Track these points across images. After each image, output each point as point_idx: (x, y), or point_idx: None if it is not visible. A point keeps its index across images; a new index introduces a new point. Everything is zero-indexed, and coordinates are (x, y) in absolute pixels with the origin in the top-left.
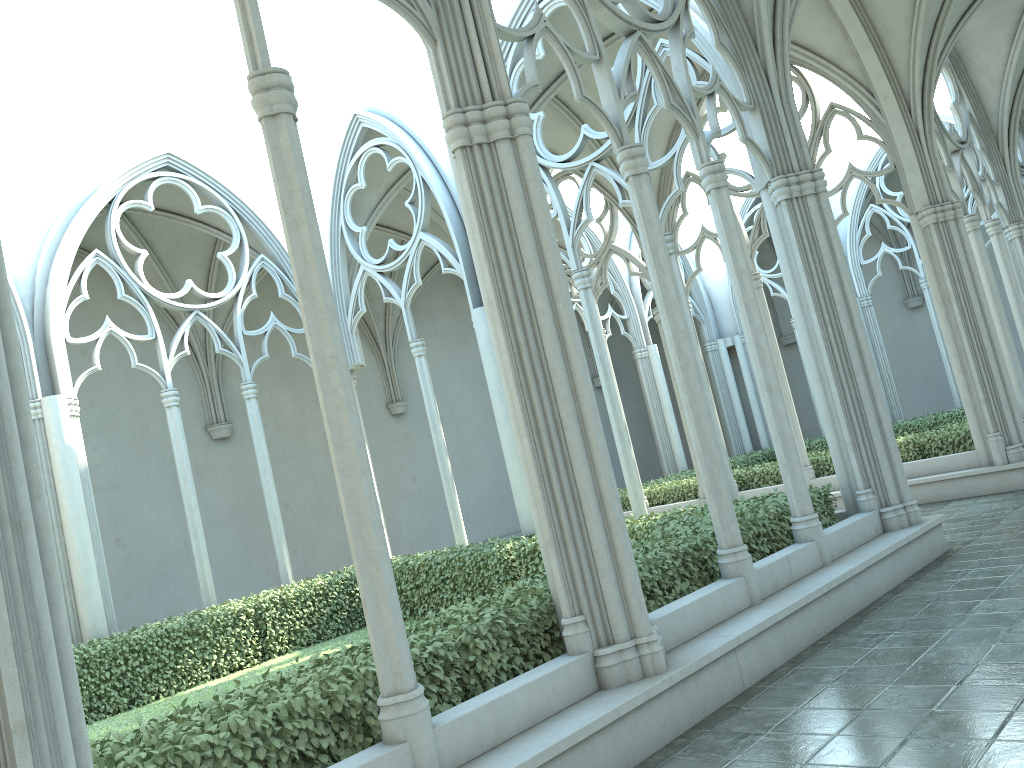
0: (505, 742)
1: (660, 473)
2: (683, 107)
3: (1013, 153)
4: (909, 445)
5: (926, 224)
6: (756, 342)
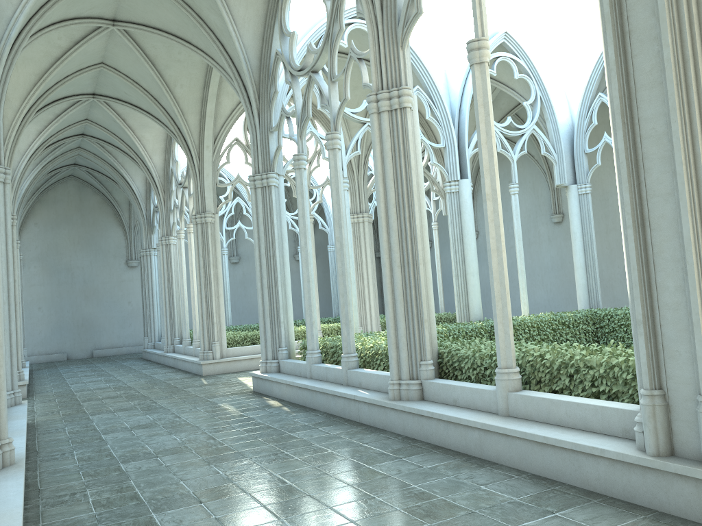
0: None
1: None
2: None
3: (16, 197)
4: None
5: None
6: None
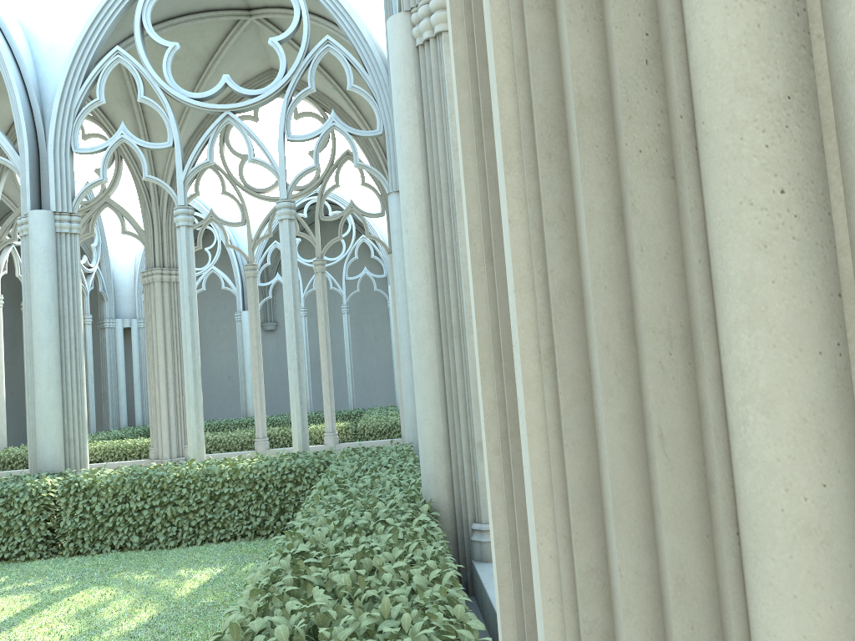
0: None
1: None
2: None
3: None
4: (349, 429)
5: None
6: None
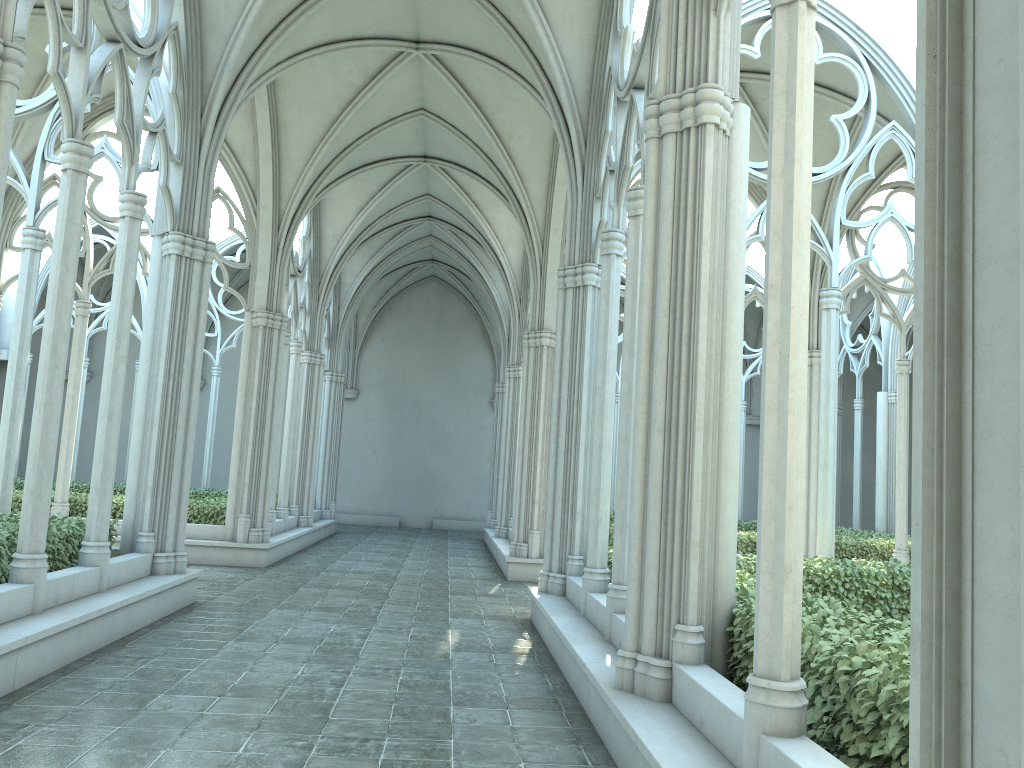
0: None
1: None
2: (131, 131)
3: (327, 296)
4: None
5: (257, 324)
6: (115, 369)
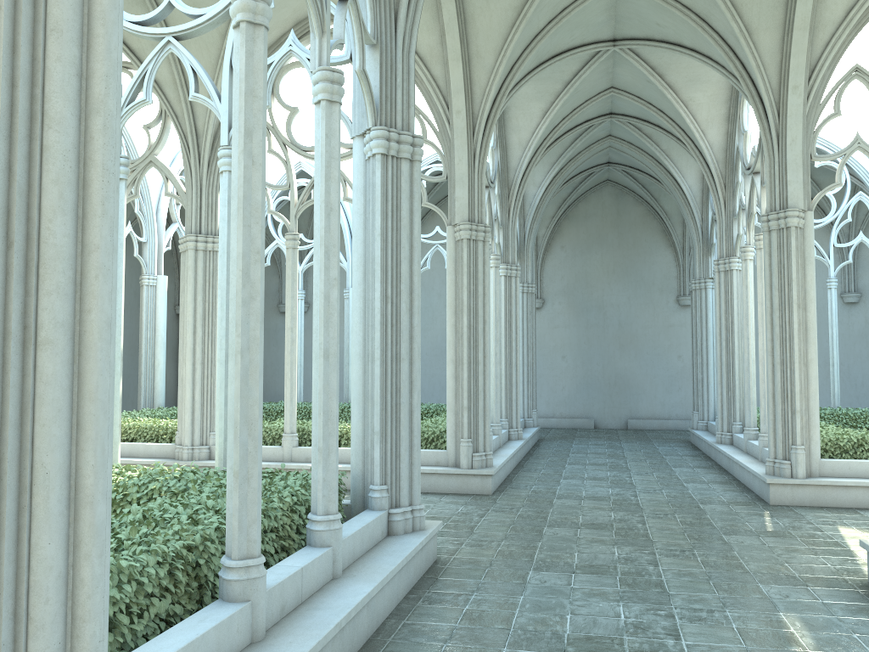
0: None
1: (132, 402)
2: None
3: (517, 207)
4: None
5: (461, 237)
6: (326, 296)
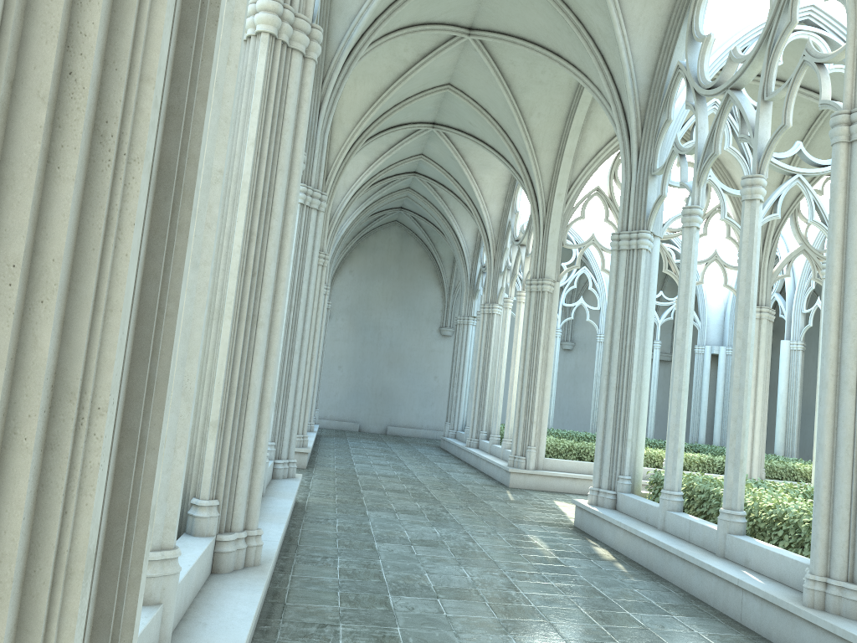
0: (186, 615)
1: None
2: None
3: (333, 236)
4: None
5: None
6: None
